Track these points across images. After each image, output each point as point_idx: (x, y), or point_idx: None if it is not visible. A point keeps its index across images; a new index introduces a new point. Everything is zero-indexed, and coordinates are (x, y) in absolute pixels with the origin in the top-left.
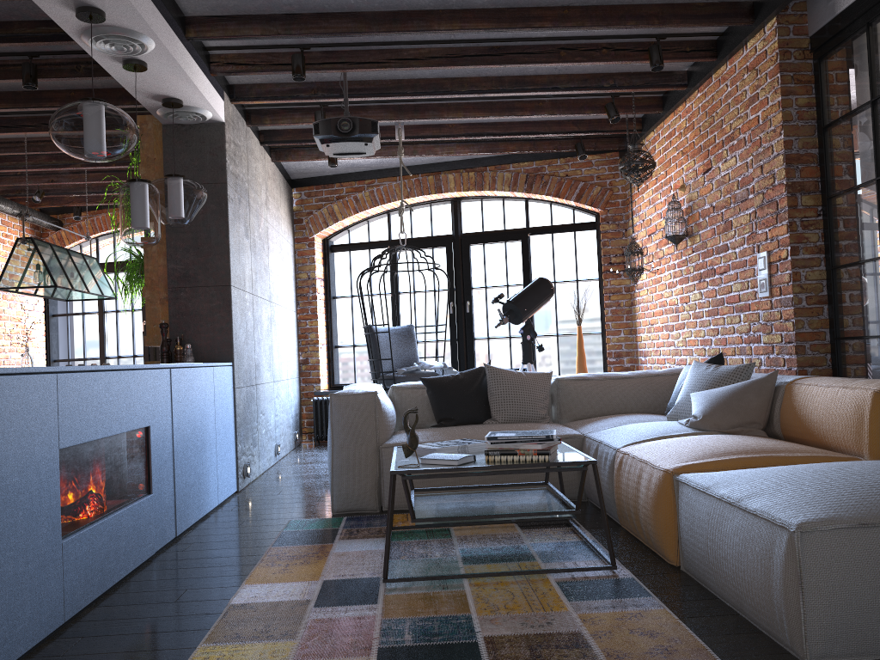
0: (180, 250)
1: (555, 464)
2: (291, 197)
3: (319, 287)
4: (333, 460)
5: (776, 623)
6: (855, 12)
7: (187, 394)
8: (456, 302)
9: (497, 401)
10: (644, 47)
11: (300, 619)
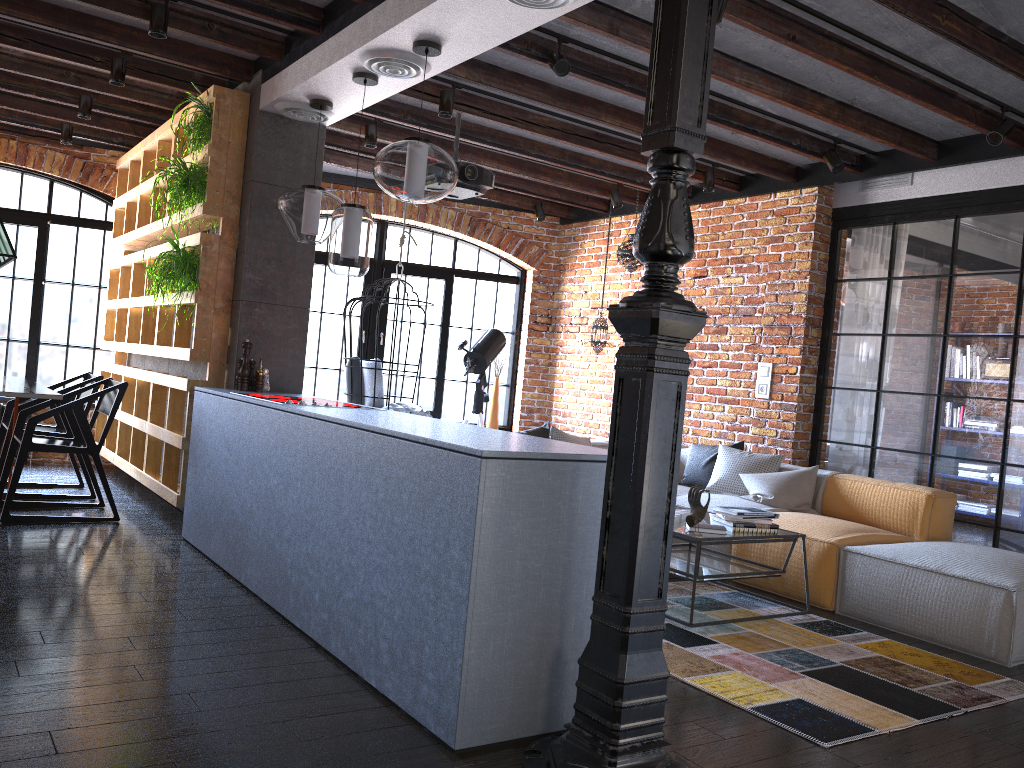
0: (260, 259)
1: (785, 536)
2: None
3: None
4: None
5: (981, 644)
6: (885, 210)
7: None
8: (369, 331)
9: None
10: (698, 168)
11: (698, 656)
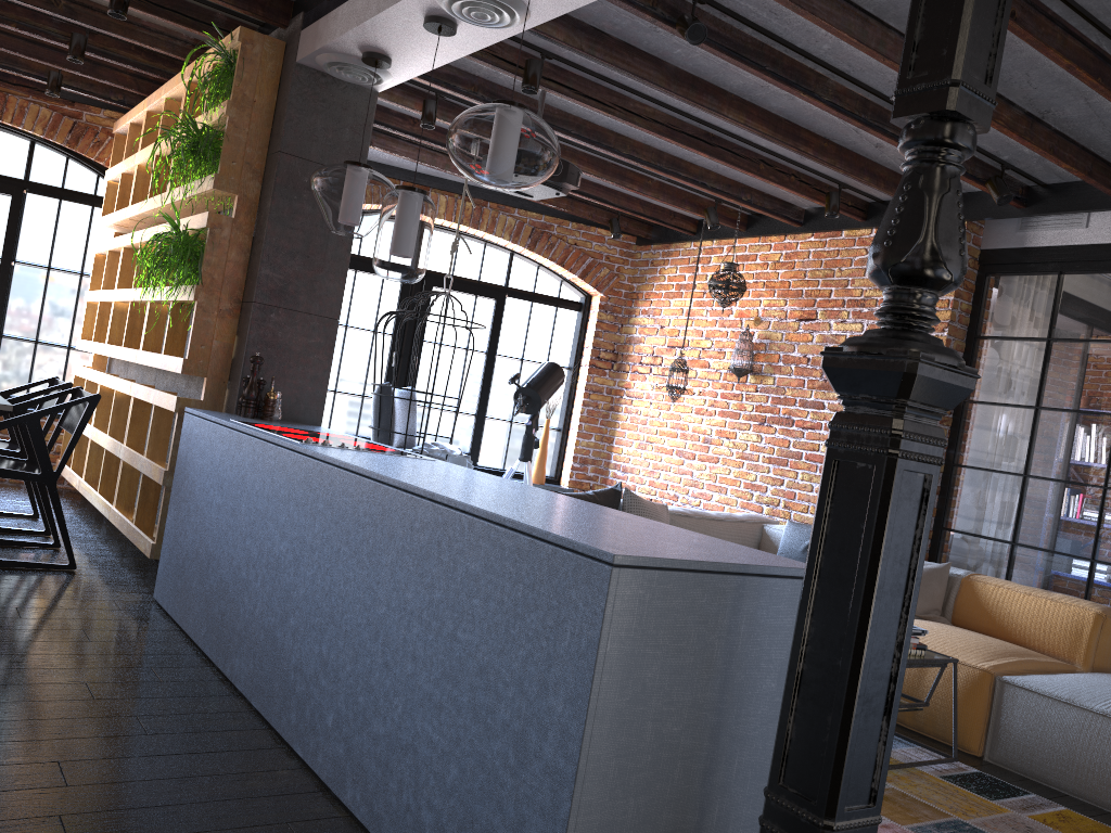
0: (282, 252)
1: (935, 661)
2: None
3: None
4: None
5: None
6: (1049, 256)
7: None
8: (401, 353)
9: None
10: (821, 187)
11: None
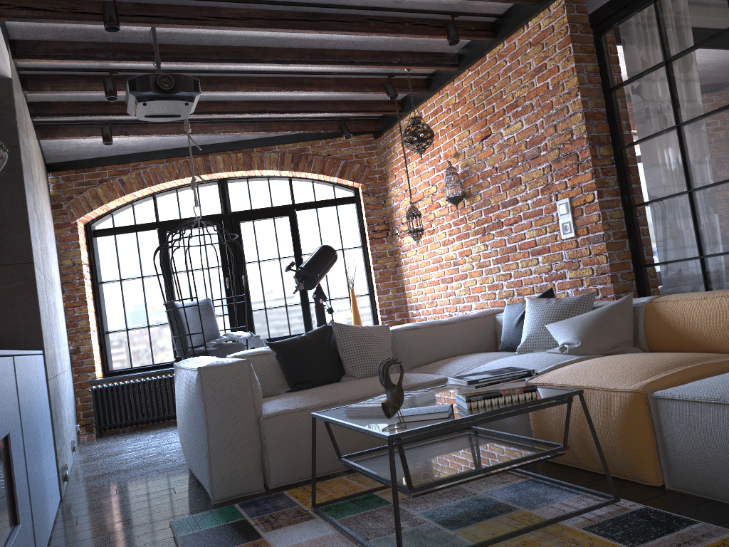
0: None
1: (548, 400)
2: (48, 181)
3: (85, 273)
4: (208, 442)
5: None
6: None
7: (25, 388)
8: (231, 277)
9: (351, 357)
10: (438, 24)
11: None
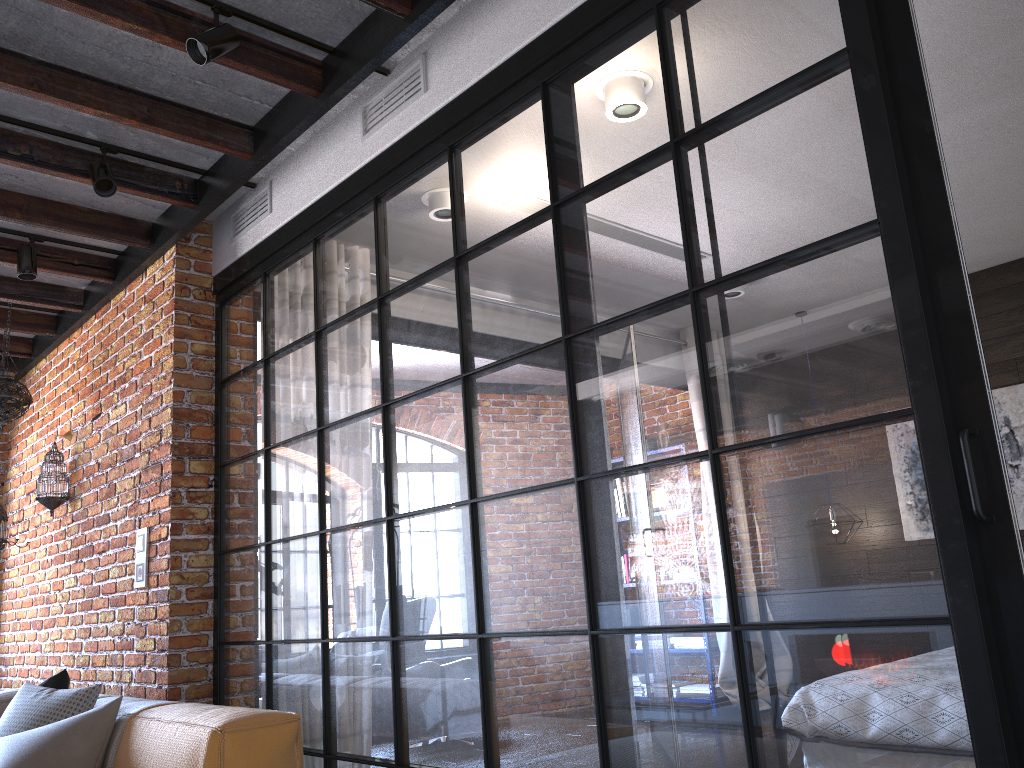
0: None
1: None
2: None
3: None
4: None
5: None
6: (254, 259)
7: None
8: None
9: None
10: (13, 246)
11: None
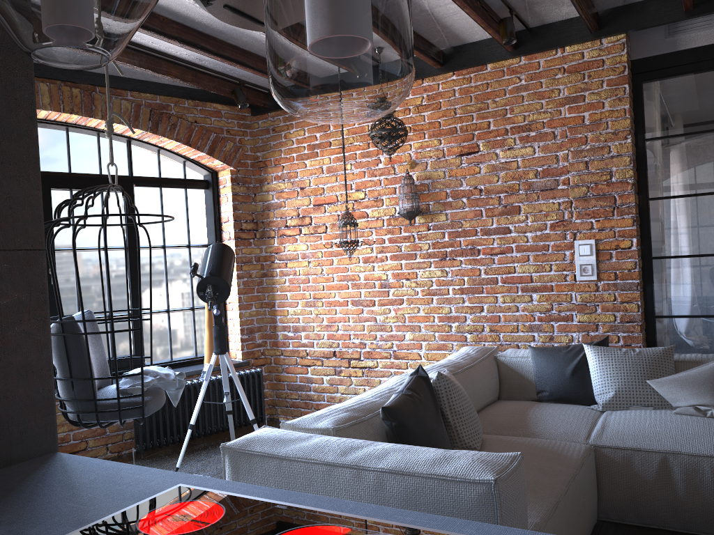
0: None
1: None
2: None
3: None
4: None
5: None
6: (706, 54)
7: None
8: None
9: (465, 422)
10: (492, 15)
11: None
